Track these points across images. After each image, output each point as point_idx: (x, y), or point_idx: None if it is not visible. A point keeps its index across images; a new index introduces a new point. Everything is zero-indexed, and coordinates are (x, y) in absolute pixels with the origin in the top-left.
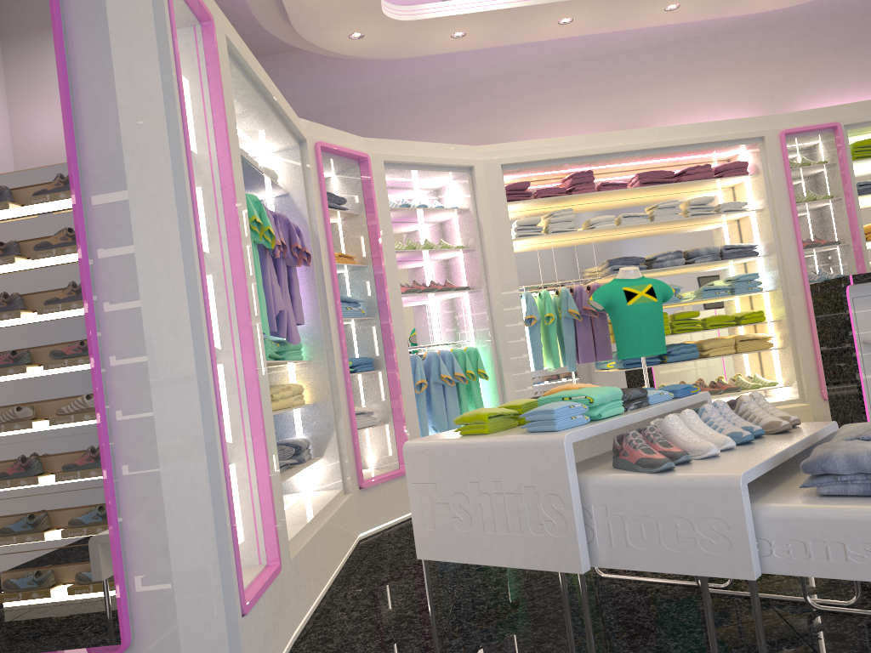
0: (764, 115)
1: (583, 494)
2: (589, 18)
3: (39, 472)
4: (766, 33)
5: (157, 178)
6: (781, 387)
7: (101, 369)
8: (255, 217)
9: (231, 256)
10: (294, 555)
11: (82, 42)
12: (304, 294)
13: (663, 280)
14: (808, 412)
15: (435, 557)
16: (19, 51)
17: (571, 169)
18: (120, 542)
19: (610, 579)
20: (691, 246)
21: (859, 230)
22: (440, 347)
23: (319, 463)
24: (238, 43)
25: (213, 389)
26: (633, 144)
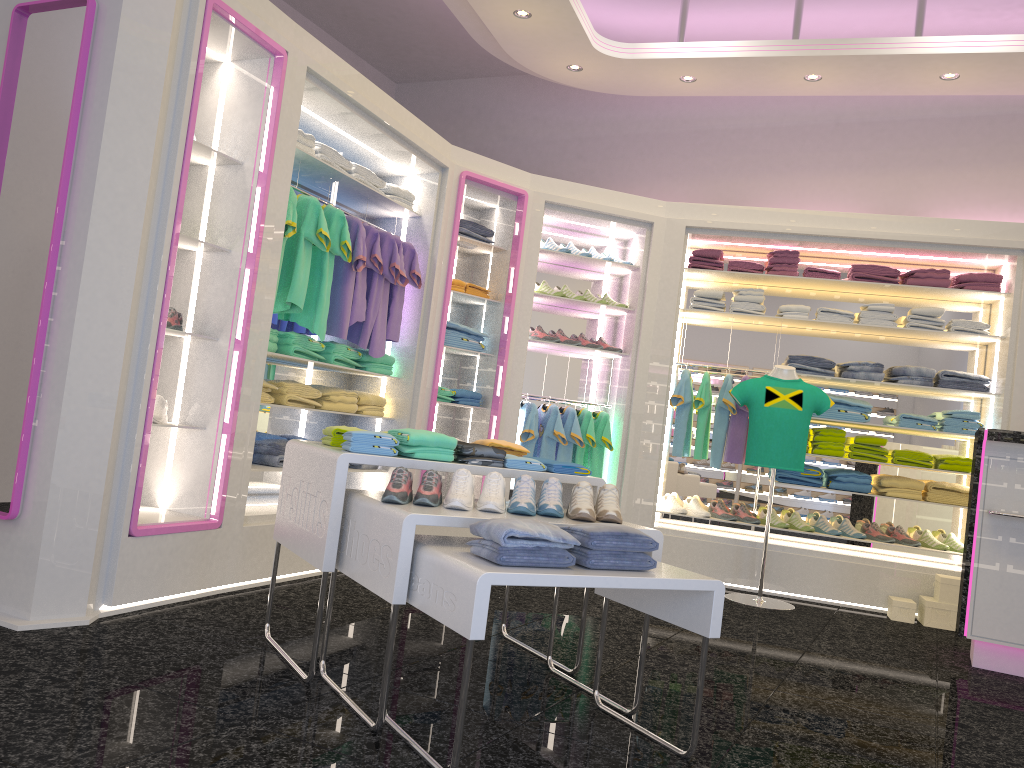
0: None
1: (350, 509)
2: (842, 77)
3: (2, 378)
4: None
5: (131, 181)
6: None
7: (50, 314)
8: (321, 230)
9: (248, 257)
10: (252, 525)
11: (97, 71)
12: (410, 314)
13: (867, 395)
14: None
15: (279, 539)
16: (62, 72)
17: (778, 246)
18: (29, 441)
19: (507, 640)
20: (915, 363)
21: None
22: (583, 405)
23: (383, 476)
24: (331, 74)
25: (153, 355)
26: (848, 229)
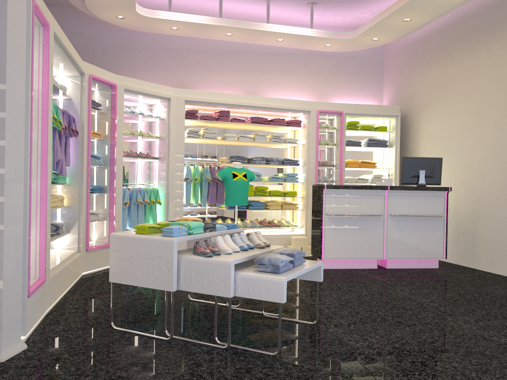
0: (316, 98)
1: (179, 262)
2: (241, 36)
3: None
4: (324, 59)
5: (18, 108)
6: (298, 227)
7: None
8: (54, 115)
9: (42, 137)
10: (51, 277)
11: None
12: (72, 151)
13: (255, 169)
14: (306, 241)
15: (117, 281)
16: None
17: (219, 108)
18: None
19: (193, 301)
20: (271, 155)
21: (343, 162)
22: (139, 185)
23: (67, 236)
24: (59, 33)
25: (29, 200)
26: (250, 102)
